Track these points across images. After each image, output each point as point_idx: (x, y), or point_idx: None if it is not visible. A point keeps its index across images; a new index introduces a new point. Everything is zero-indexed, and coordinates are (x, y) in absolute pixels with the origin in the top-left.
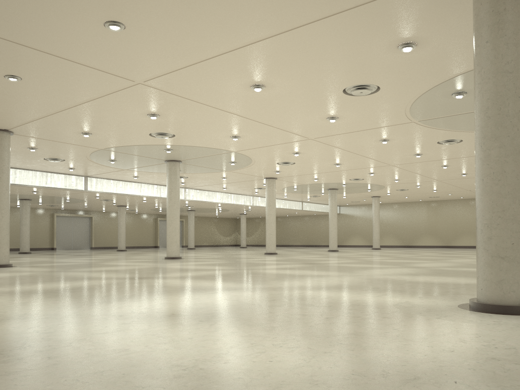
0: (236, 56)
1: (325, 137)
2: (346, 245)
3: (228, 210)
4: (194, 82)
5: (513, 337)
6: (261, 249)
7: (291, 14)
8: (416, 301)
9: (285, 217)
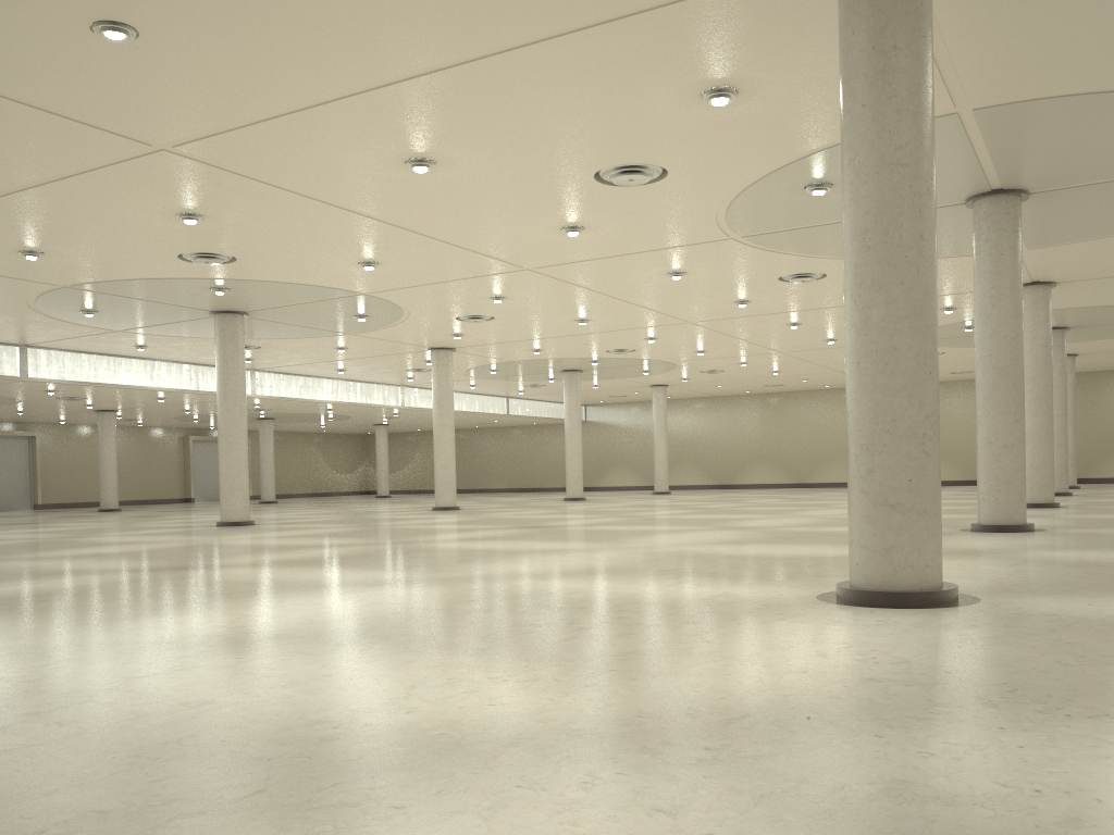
0: (377, 101)
1: (558, 267)
2: (600, 486)
3: (348, 418)
4: (285, 150)
5: (907, 645)
6: (424, 500)
7: (493, 25)
8: (742, 591)
9: (471, 430)
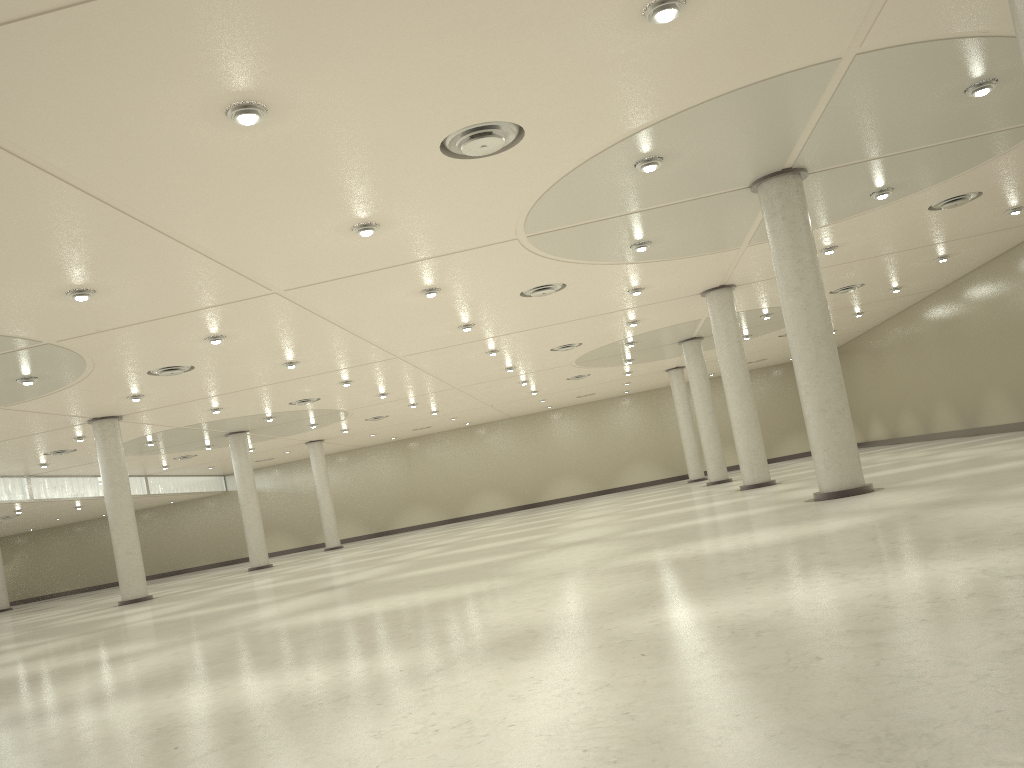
0: None
1: (313, 287)
2: None
3: None
4: (61, 76)
5: None
6: (68, 602)
7: None
8: (983, 564)
9: (95, 521)
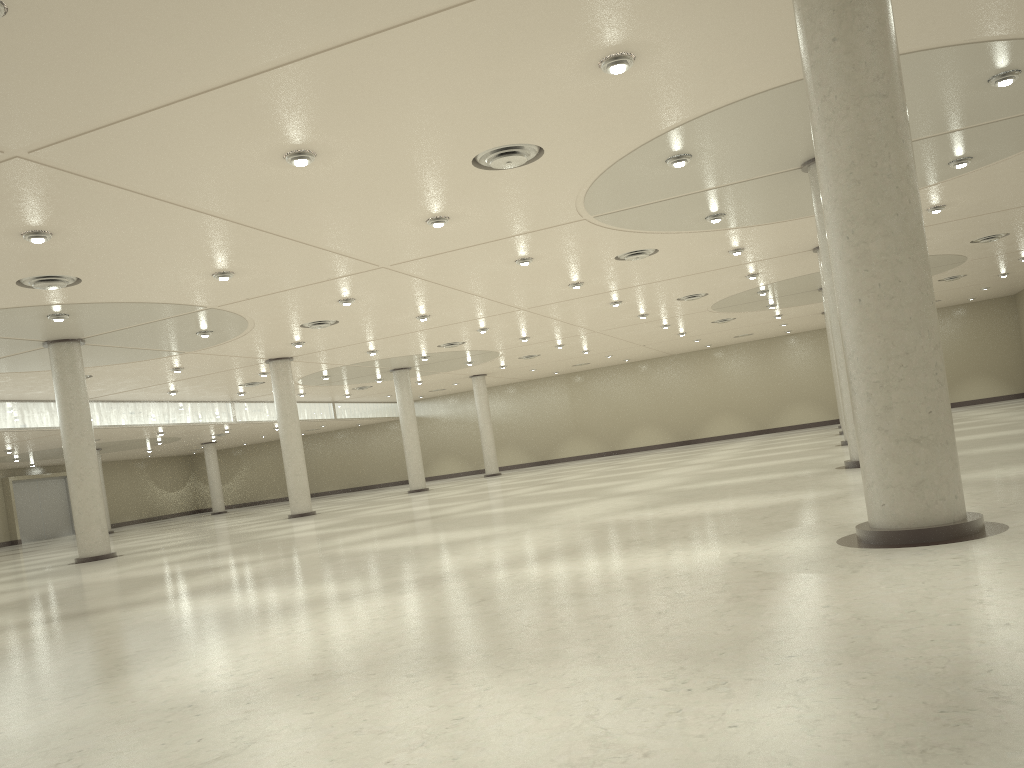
0: (268, 85)
1: (413, 262)
2: (428, 476)
3: (177, 440)
4: (157, 149)
5: None
6: (265, 510)
7: None
8: (753, 550)
9: None
